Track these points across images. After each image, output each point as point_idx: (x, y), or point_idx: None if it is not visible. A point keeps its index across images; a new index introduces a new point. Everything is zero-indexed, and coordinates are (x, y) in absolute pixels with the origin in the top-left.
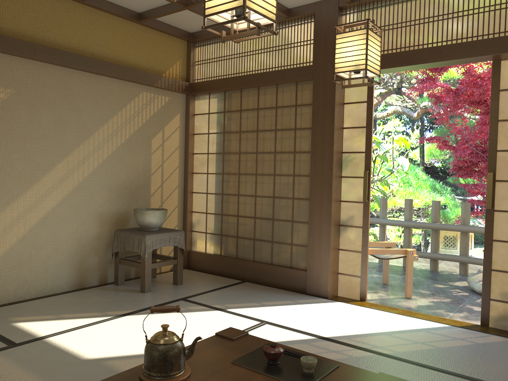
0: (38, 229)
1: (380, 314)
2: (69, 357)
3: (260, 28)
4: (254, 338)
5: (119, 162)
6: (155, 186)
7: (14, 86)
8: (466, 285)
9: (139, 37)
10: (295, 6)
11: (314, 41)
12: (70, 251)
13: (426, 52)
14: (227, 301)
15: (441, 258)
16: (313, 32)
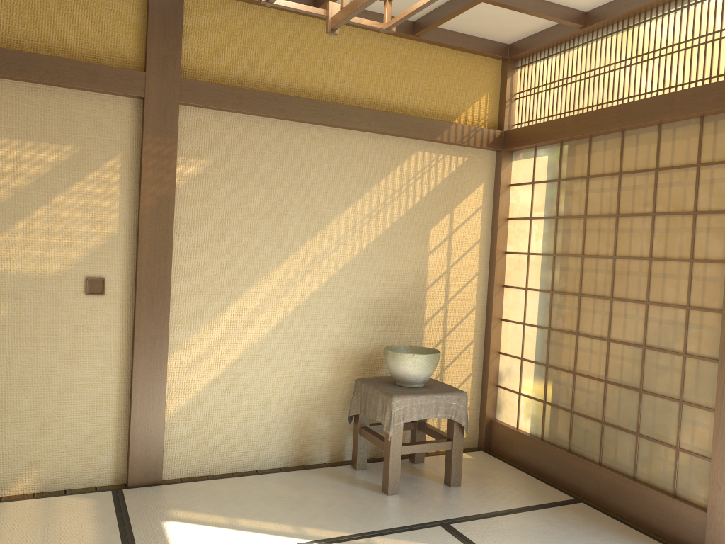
0: (237, 369)
1: None
2: None
3: None
4: None
5: (371, 267)
6: (432, 307)
7: (210, 154)
8: None
9: (413, 62)
10: None
11: None
12: (286, 406)
13: None
14: None
15: None
16: None
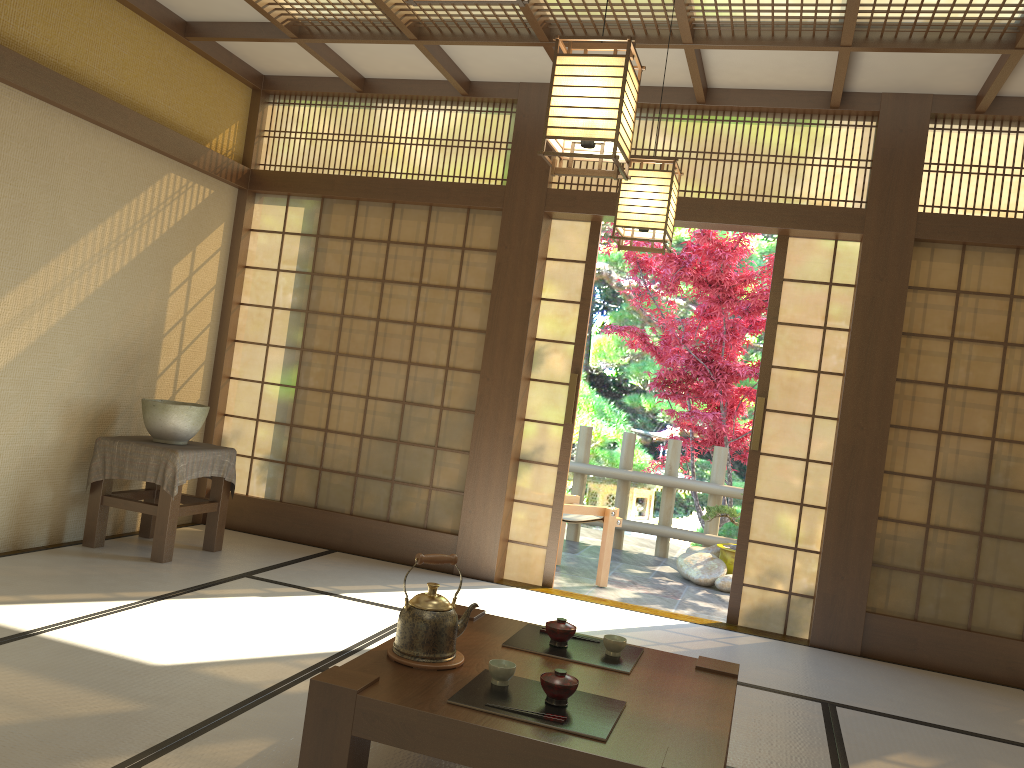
0: None
1: (587, 606)
2: (124, 663)
3: (618, 170)
4: (500, 618)
5: (113, 303)
6: (167, 358)
7: None
8: (672, 571)
9: (176, 67)
10: (482, 80)
11: (512, 147)
12: (6, 473)
13: (691, 204)
14: (330, 581)
15: (631, 528)
16: (508, 131)
